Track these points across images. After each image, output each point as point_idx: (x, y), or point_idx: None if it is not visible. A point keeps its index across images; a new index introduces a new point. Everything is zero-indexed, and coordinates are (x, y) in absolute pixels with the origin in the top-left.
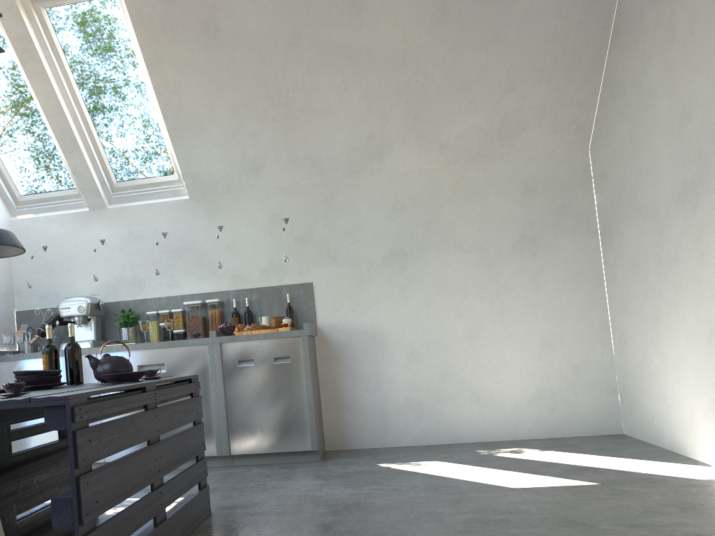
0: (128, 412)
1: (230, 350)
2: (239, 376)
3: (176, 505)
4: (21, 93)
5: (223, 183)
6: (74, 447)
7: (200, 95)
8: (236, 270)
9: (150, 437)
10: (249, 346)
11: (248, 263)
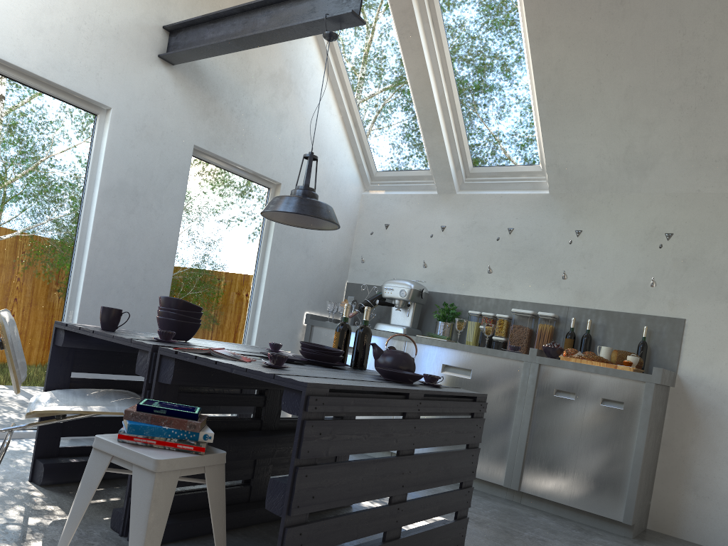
0: (379, 415)
1: (548, 375)
2: (552, 407)
3: (423, 526)
4: (395, 69)
5: (595, 180)
6: (300, 436)
7: (588, 73)
8: (585, 285)
9: (400, 448)
10: (574, 376)
11: (603, 279)
